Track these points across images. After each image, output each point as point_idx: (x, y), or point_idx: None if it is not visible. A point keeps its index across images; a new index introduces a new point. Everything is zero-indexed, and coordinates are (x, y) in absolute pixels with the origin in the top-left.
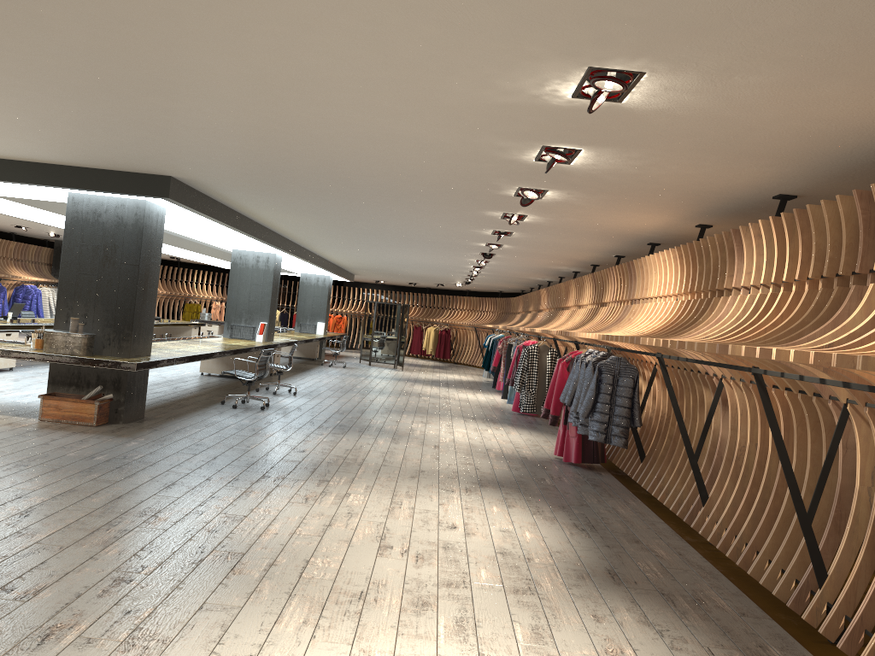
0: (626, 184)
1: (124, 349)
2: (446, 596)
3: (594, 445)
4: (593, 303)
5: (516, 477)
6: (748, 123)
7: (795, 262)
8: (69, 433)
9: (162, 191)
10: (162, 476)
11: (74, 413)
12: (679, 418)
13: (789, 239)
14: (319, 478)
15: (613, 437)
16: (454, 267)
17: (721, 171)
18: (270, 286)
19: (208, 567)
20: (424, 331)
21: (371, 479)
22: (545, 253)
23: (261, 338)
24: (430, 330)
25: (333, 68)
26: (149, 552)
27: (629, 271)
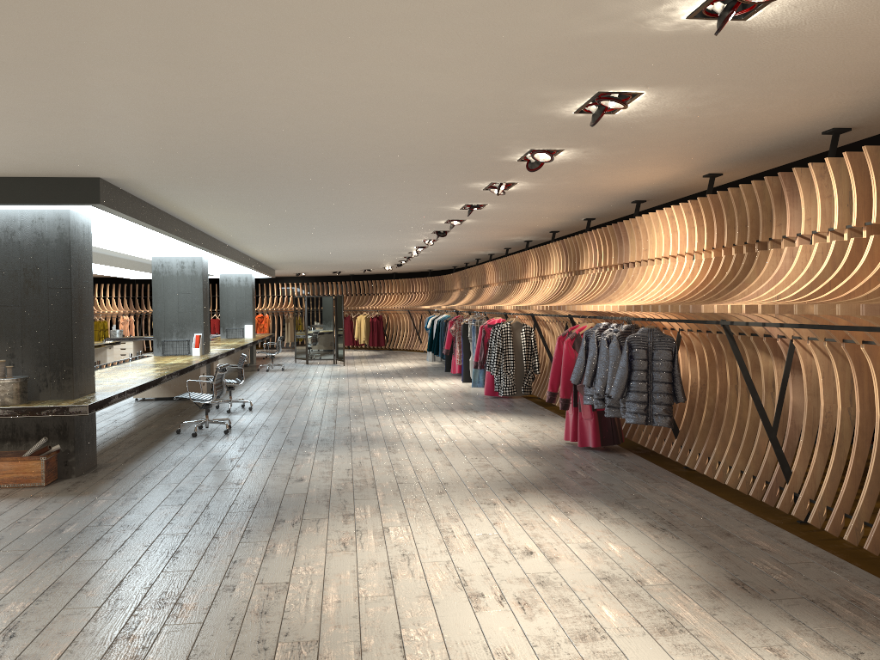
0: (663, 132)
1: (66, 390)
2: (592, 656)
3: (612, 425)
4: (564, 272)
5: (546, 474)
6: None
7: None
8: (17, 501)
9: (91, 197)
10: (158, 542)
11: (16, 475)
12: (752, 389)
13: (876, 175)
14: (341, 513)
15: (655, 417)
16: (393, 250)
17: (790, 105)
18: (200, 293)
19: None
20: (353, 321)
21: (398, 504)
22: (508, 224)
23: (197, 352)
24: (360, 319)
25: (387, 0)
26: None
27: (616, 233)
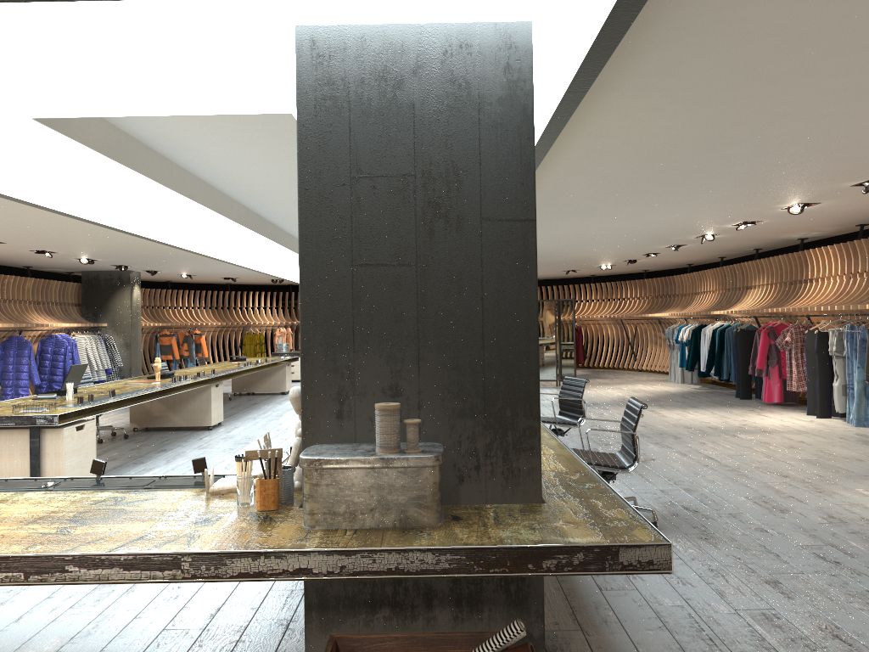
0: None
1: (523, 478)
2: None
3: None
4: None
5: None
6: None
7: None
8: None
9: None
10: None
11: None
12: None
13: None
14: None
15: None
16: (688, 232)
17: None
18: None
19: None
20: None
21: None
22: None
23: None
24: None
25: None
26: None
27: None
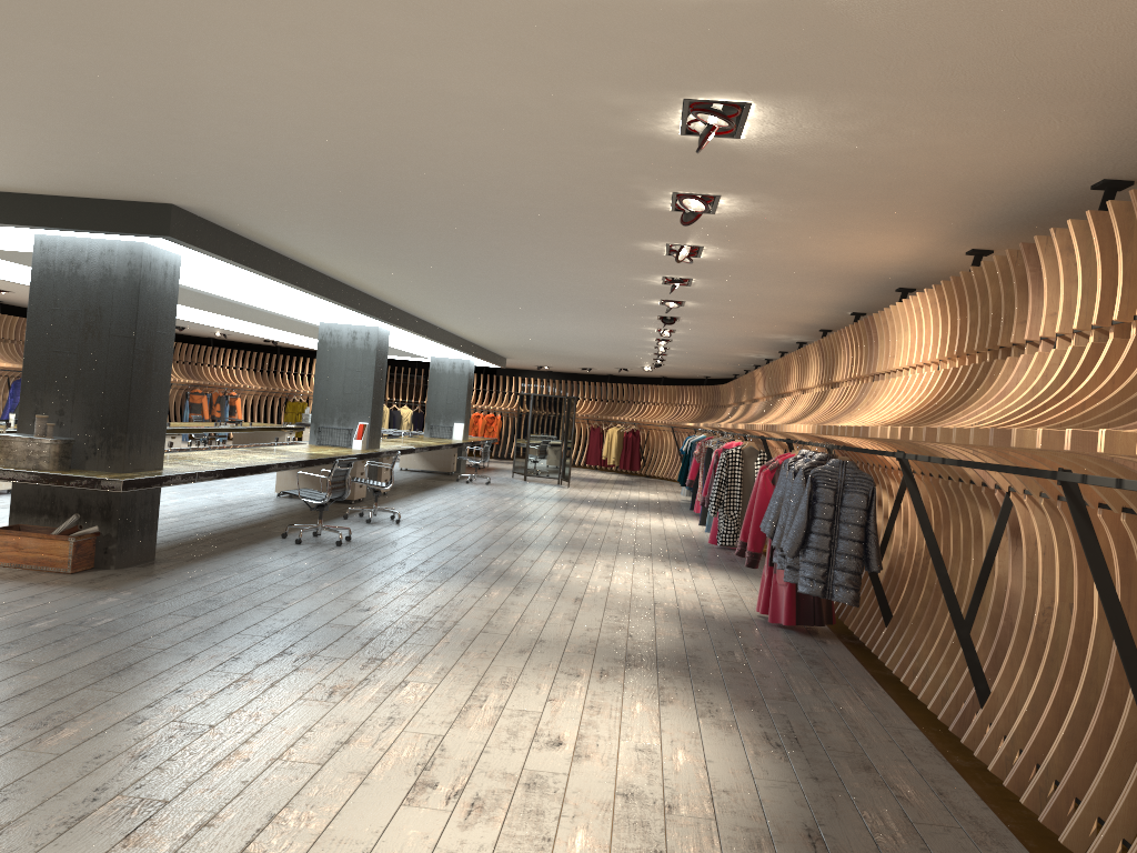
0: (842, 174)
1: (115, 461)
2: None
3: (815, 597)
4: (821, 385)
5: (688, 650)
6: (1042, 10)
7: (1134, 287)
8: (23, 585)
9: (160, 227)
10: (120, 654)
11: (41, 555)
12: (938, 559)
13: (1124, 247)
14: (370, 655)
15: (835, 589)
16: (631, 342)
17: (999, 134)
18: (371, 372)
19: (85, 832)
20: (604, 434)
21: (453, 656)
22: (749, 313)
23: (359, 445)
24: (612, 433)
25: None
26: (0, 800)
27: (868, 331)
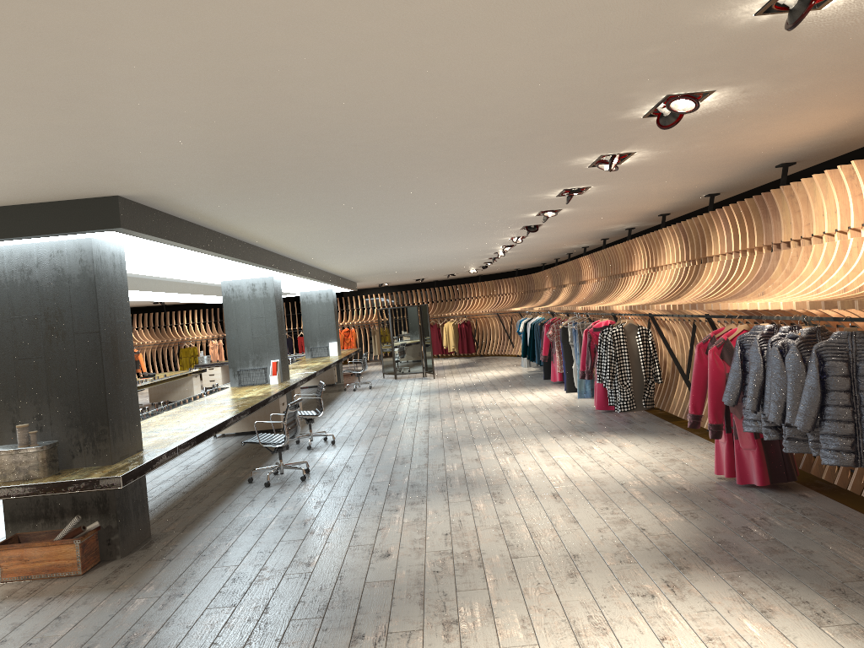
0: None
1: (102, 454)
2: None
3: (784, 456)
4: (684, 261)
5: (710, 535)
6: None
7: None
8: (42, 602)
9: (110, 220)
10: None
11: (48, 563)
12: None
13: None
14: (439, 619)
15: None
16: (477, 252)
17: None
18: (274, 316)
19: None
20: (440, 328)
21: (516, 598)
22: (610, 210)
23: (275, 380)
24: (447, 326)
25: None
26: None
27: (760, 207)
